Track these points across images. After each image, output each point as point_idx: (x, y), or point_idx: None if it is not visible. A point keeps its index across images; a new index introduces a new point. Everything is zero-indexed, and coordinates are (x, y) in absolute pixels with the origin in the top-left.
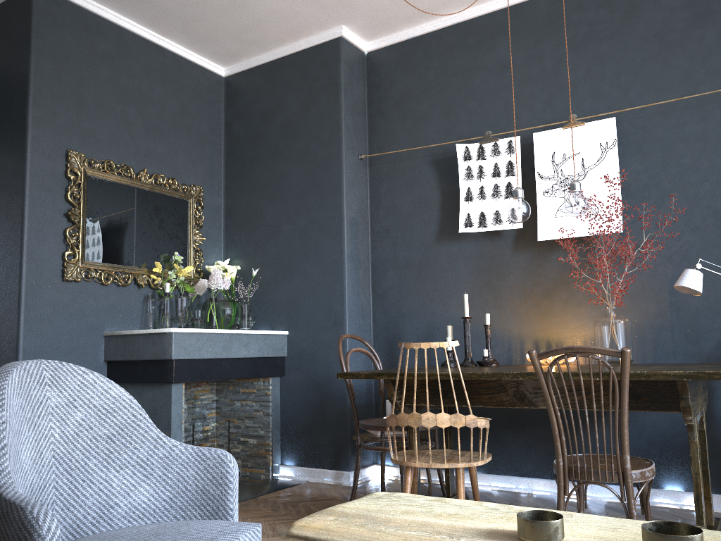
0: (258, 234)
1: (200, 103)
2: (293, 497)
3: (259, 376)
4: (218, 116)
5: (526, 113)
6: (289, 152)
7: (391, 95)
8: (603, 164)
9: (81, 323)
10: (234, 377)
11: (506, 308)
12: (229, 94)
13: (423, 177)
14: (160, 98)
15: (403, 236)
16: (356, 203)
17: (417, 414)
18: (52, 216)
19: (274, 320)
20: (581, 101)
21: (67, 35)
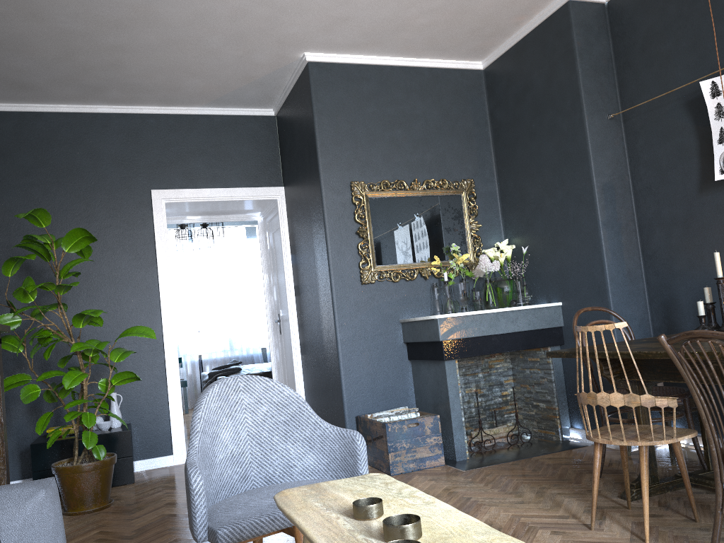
0: (526, 212)
1: (461, 103)
2: (563, 460)
3: (533, 347)
4: (482, 108)
5: None
6: (541, 129)
7: (635, 41)
8: None
9: (380, 315)
10: (506, 351)
11: None
12: (488, 85)
13: (677, 124)
14: (422, 113)
15: (665, 191)
16: (609, 167)
17: (593, 394)
18: (346, 236)
19: (549, 293)
20: None
21: (338, 91)
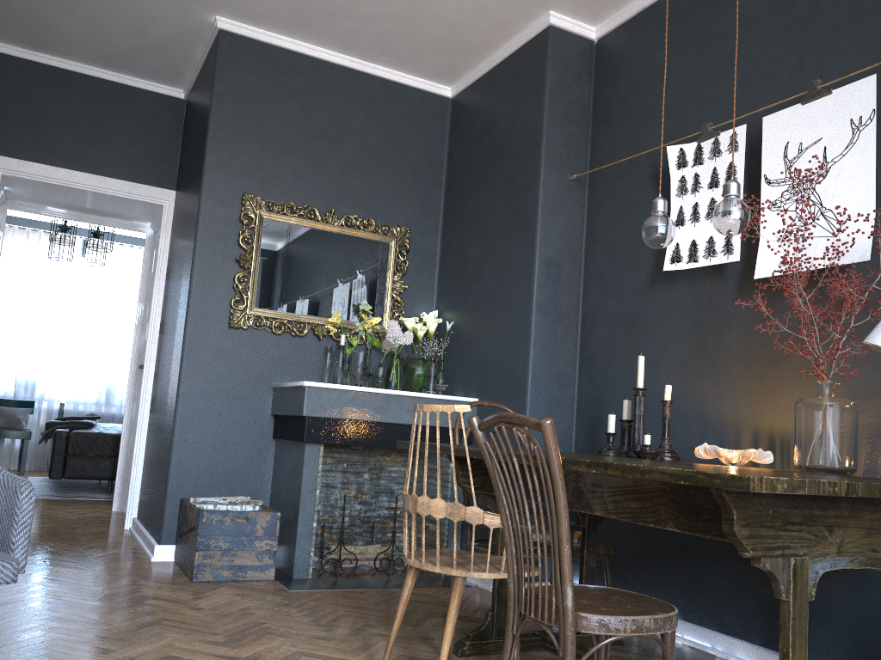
0: (463, 280)
1: (415, 131)
2: (424, 597)
3: None
4: (440, 145)
5: (767, 89)
6: (495, 179)
7: (616, 91)
8: (853, 152)
9: (247, 373)
10: (392, 446)
11: (722, 381)
12: (453, 118)
13: (642, 198)
14: (361, 131)
15: (616, 279)
16: (560, 238)
17: (414, 497)
18: (222, 262)
19: (468, 385)
20: (841, 57)
21: (253, 76)
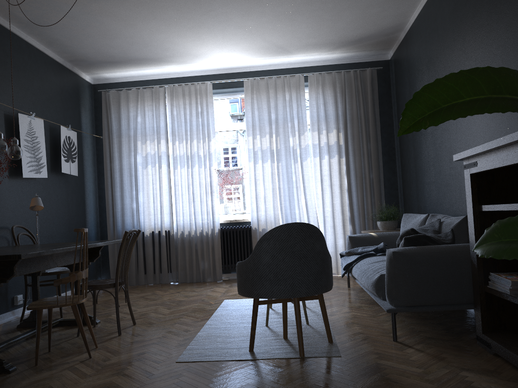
0: None
1: None
2: None
3: None
4: None
5: None
6: None
7: None
8: None
9: None
10: None
11: None
12: None
13: None
14: None
15: None
16: None
17: (85, 270)
18: None
19: None
20: None
21: None
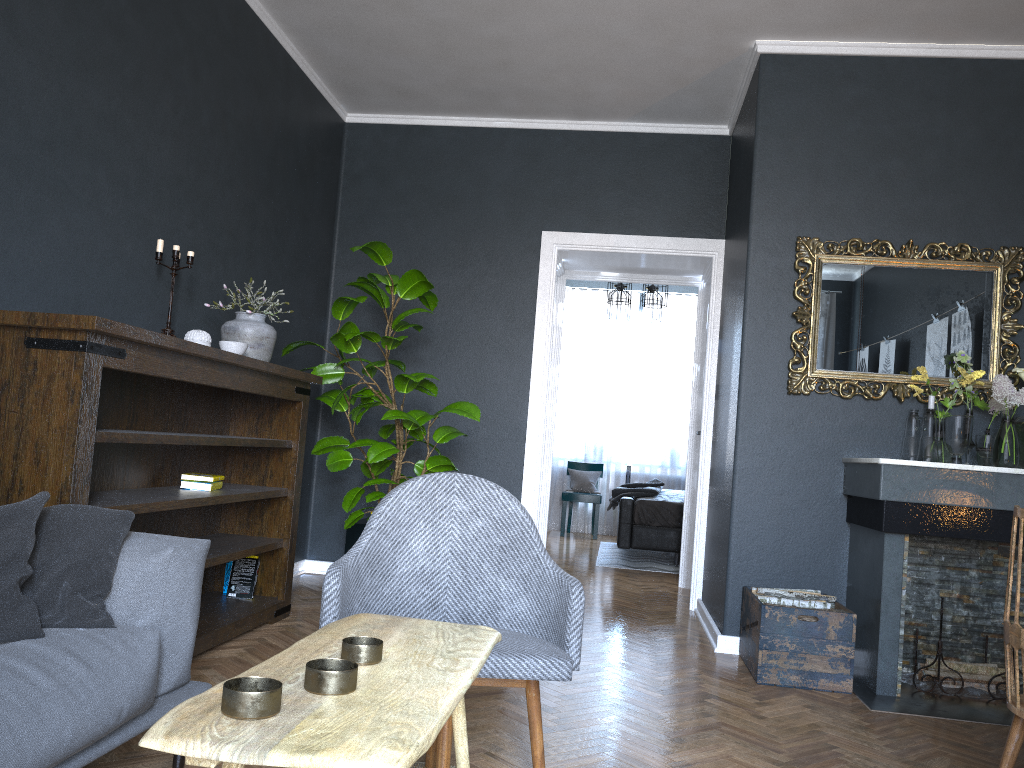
0: None
1: None
2: None
3: None
4: None
5: None
6: None
7: None
8: None
9: (811, 445)
10: (1004, 540)
11: None
12: None
13: None
14: (945, 134)
15: None
16: None
17: (1016, 627)
18: (776, 319)
19: None
20: None
21: (802, 97)
